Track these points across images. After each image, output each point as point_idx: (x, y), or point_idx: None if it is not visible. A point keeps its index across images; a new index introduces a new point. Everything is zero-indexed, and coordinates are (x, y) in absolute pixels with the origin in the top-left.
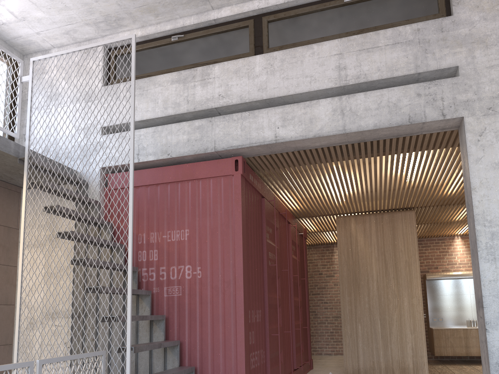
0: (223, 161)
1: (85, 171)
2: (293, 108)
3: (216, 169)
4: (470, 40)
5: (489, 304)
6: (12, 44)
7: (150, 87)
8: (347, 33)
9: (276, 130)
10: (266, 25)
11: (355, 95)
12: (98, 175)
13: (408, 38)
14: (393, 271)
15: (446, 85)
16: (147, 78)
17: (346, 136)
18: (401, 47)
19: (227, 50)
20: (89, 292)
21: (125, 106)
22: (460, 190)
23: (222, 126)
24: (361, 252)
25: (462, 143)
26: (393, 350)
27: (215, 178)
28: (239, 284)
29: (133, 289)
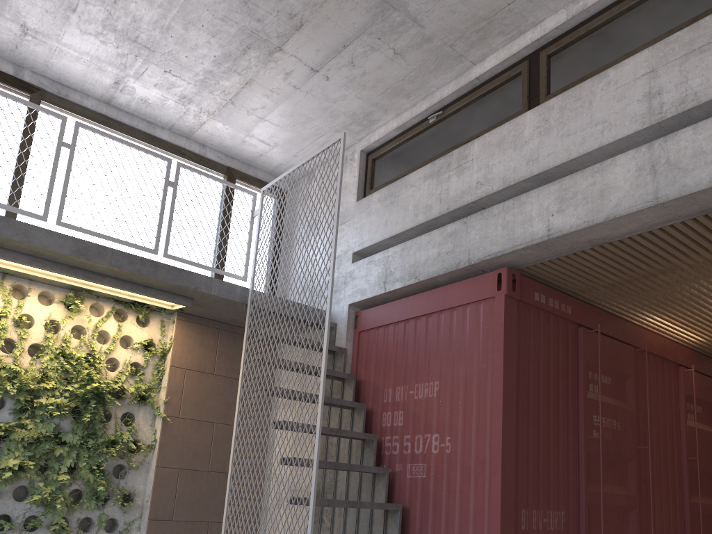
0: (483, 278)
1: (334, 311)
2: (575, 179)
3: (473, 290)
4: None
5: None
6: (277, 173)
7: (402, 191)
8: (668, 33)
9: (549, 220)
10: (544, 62)
11: (676, 134)
12: (345, 314)
13: None
14: None
15: None
16: (399, 179)
17: (666, 208)
18: None
19: (494, 116)
20: (282, 465)
21: (376, 221)
22: None
23: (479, 227)
24: None
25: None
26: None
27: (472, 304)
28: (496, 466)
29: (370, 464)
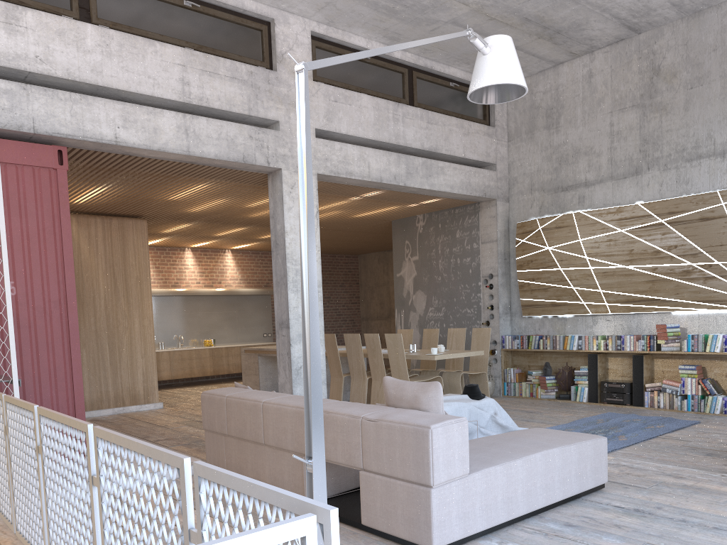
0: (41, 147)
1: None
2: (135, 109)
3: (30, 155)
4: (288, 101)
5: (293, 325)
6: None
7: None
8: (187, 43)
9: (116, 130)
10: None
11: (198, 118)
12: None
13: (244, 77)
14: (124, 287)
15: (271, 136)
16: None
17: (186, 157)
18: (238, 84)
19: None
20: None
21: None
22: (206, 210)
23: (43, 102)
24: (85, 262)
25: (275, 189)
26: (124, 377)
27: (28, 167)
28: (73, 305)
29: None
